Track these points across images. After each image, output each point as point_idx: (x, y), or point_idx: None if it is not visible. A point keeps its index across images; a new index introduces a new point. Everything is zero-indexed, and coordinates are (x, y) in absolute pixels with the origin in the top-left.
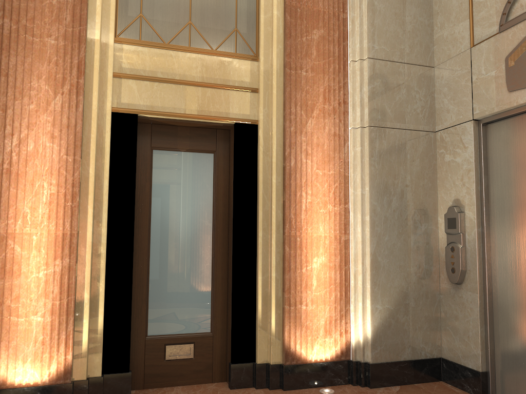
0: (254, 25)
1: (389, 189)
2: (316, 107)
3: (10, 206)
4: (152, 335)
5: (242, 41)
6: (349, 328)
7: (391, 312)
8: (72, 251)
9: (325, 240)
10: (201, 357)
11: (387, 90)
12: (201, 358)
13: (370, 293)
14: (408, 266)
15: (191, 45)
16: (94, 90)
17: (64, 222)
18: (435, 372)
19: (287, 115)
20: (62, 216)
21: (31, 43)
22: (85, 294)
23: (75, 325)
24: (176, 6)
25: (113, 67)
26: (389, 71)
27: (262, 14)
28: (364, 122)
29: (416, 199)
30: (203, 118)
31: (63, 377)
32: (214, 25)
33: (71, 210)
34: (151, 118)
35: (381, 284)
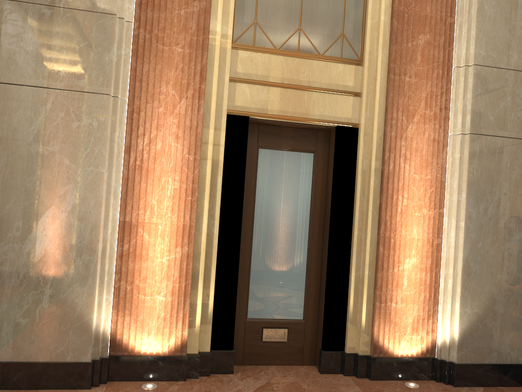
0: (359, 30)
1: (486, 196)
2: (417, 112)
3: (140, 198)
4: (251, 318)
5: (347, 45)
6: (436, 328)
7: (479, 317)
8: (190, 241)
9: (418, 242)
10: (294, 341)
11: (491, 97)
12: (293, 342)
13: (460, 297)
14: (500, 273)
15: (299, 50)
16: (213, 94)
17: (185, 215)
18: (520, 377)
19: (388, 120)
20: (183, 209)
21: (161, 51)
22: (199, 279)
23: (190, 305)
24: (287, 13)
25: (229, 72)
26: (495, 78)
27: (369, 19)
28: (465, 129)
29: (513, 208)
30: (308, 121)
31: (180, 350)
32: (322, 30)
33: (190, 204)
34: (260, 120)
35: (471, 289)
